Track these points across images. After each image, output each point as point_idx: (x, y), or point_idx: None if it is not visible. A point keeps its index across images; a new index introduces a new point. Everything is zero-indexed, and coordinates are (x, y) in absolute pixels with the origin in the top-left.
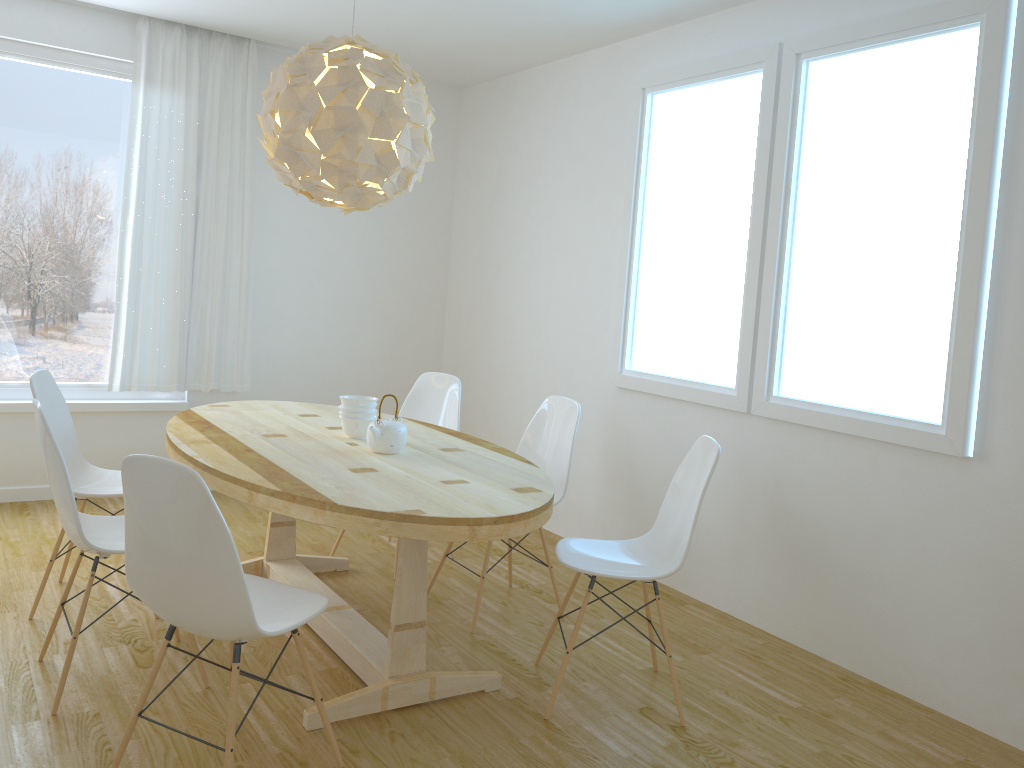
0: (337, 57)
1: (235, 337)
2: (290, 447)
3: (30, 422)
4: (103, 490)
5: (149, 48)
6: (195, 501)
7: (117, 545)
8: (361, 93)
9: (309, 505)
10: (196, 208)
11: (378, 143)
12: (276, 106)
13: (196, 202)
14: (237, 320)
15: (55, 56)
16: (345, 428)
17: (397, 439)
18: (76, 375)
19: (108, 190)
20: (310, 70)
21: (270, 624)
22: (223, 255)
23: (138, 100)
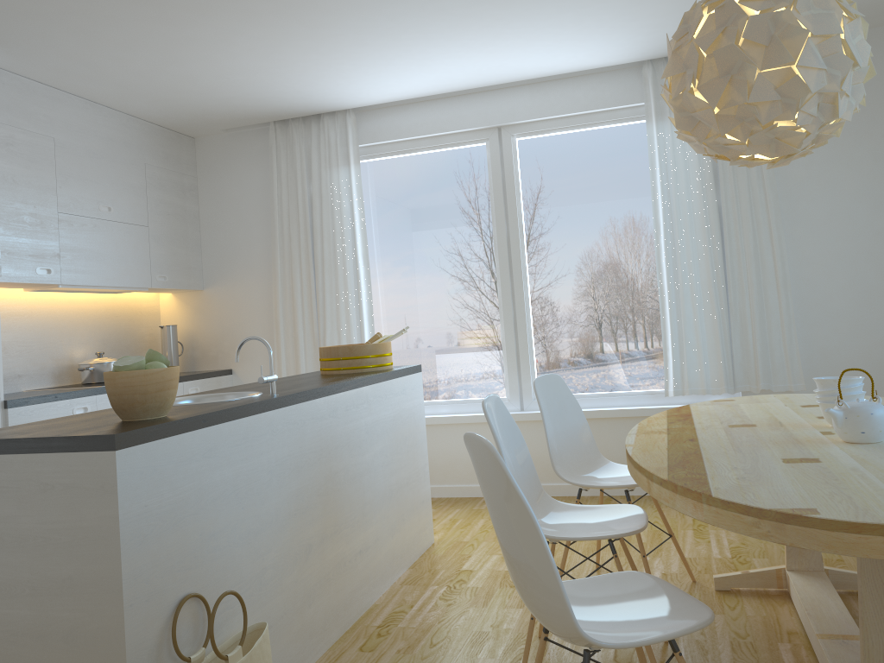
0: (714, 1)
1: (779, 335)
2: (743, 436)
3: (606, 426)
4: (605, 482)
5: (655, 86)
6: (499, 480)
7: (567, 532)
8: (741, 26)
9: (688, 497)
10: (720, 217)
11: (774, 73)
12: (664, 76)
13: (719, 211)
14: (779, 318)
15: (585, 120)
16: (823, 415)
17: (869, 424)
18: (640, 384)
19: (643, 218)
20: (690, 26)
21: (627, 634)
22: (752, 256)
23: (653, 134)
